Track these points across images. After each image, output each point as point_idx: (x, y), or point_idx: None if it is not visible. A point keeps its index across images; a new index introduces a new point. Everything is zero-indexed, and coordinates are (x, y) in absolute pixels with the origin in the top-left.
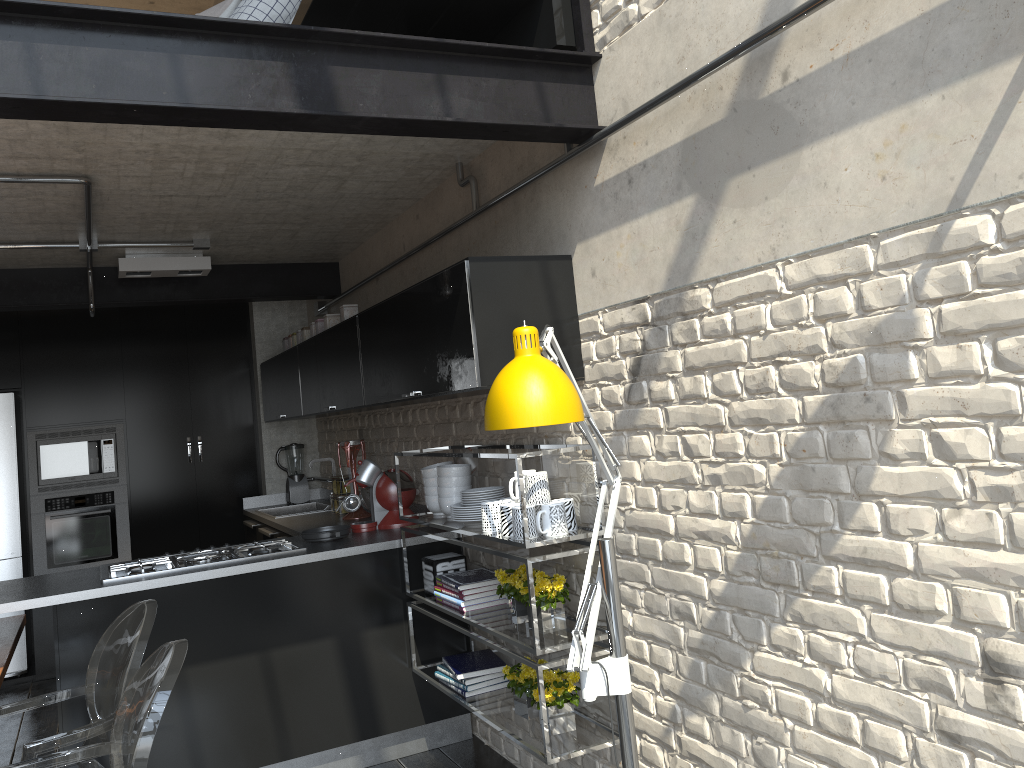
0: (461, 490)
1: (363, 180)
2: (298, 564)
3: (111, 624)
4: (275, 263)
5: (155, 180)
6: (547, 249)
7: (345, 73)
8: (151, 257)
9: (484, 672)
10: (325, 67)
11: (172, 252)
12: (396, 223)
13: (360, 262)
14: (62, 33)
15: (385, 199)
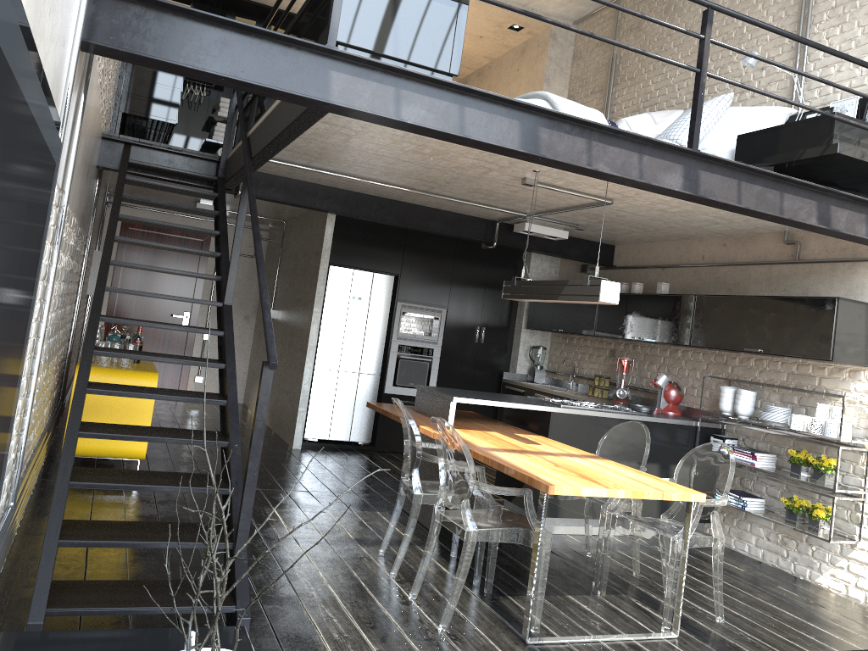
0: (751, 404)
1: (725, 226)
2: (650, 421)
3: (611, 428)
4: (582, 238)
5: (634, 206)
6: (856, 296)
7: (835, 209)
8: (540, 225)
9: (754, 499)
10: (828, 206)
11: (550, 224)
12: (697, 242)
13: (644, 252)
14: (749, 178)
15: (714, 232)
